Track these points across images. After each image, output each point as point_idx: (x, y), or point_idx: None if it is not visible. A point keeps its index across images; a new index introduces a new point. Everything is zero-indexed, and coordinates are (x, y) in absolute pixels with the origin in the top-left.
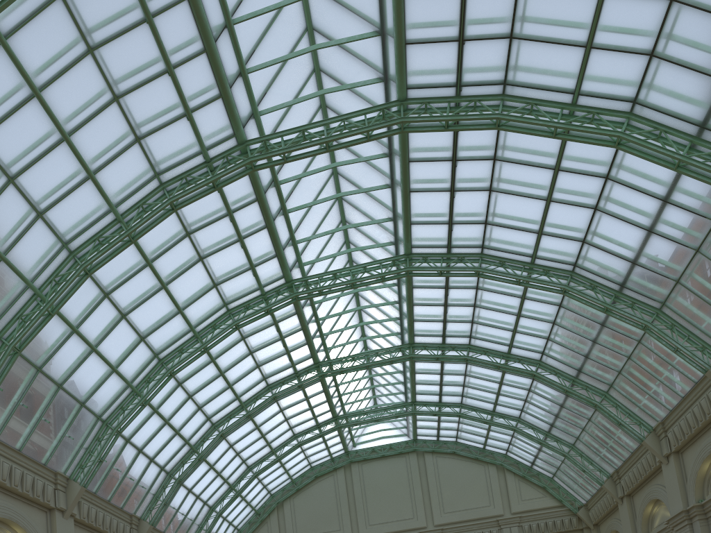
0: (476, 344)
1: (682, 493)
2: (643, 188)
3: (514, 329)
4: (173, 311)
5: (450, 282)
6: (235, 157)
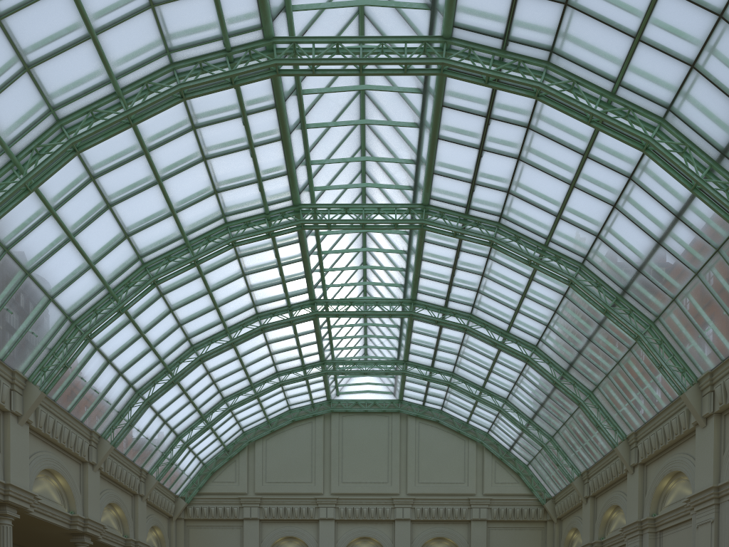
0: (478, 315)
1: (640, 505)
2: (660, 198)
3: (517, 308)
4: (166, 212)
5: (463, 245)
6: (259, 54)
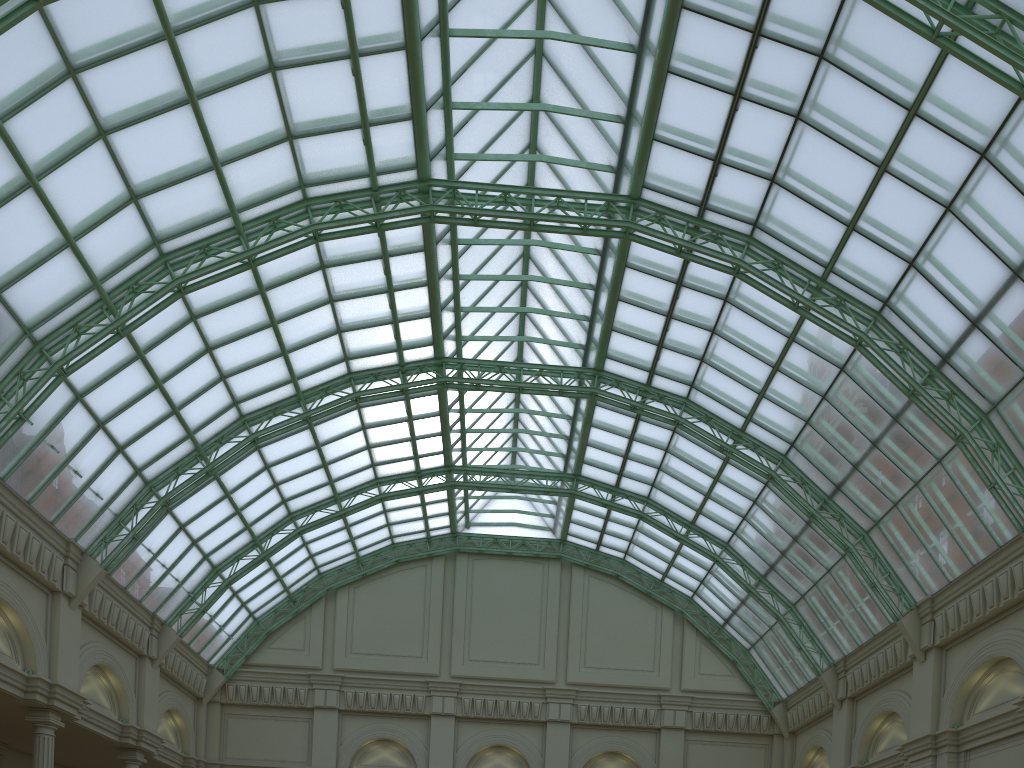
0: (698, 401)
1: (934, 710)
2: None
3: (763, 391)
4: (203, 163)
5: (688, 276)
6: None
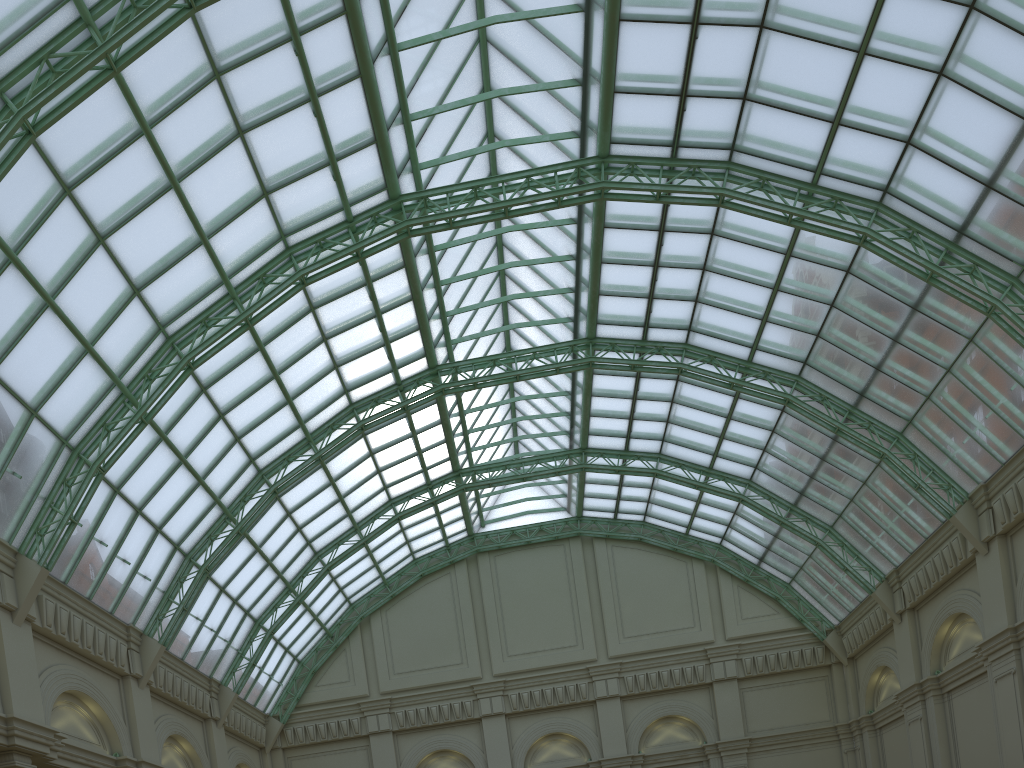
0: (698, 344)
1: (1008, 601)
2: None
3: (765, 315)
4: (191, 240)
5: (670, 220)
6: None
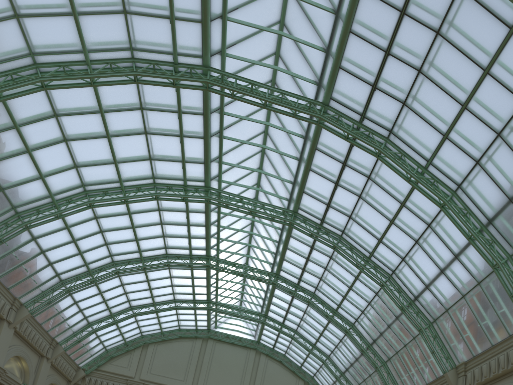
0: (318, 295)
1: None
2: (446, 242)
3: (345, 296)
4: (109, 160)
5: (315, 245)
6: (197, 73)
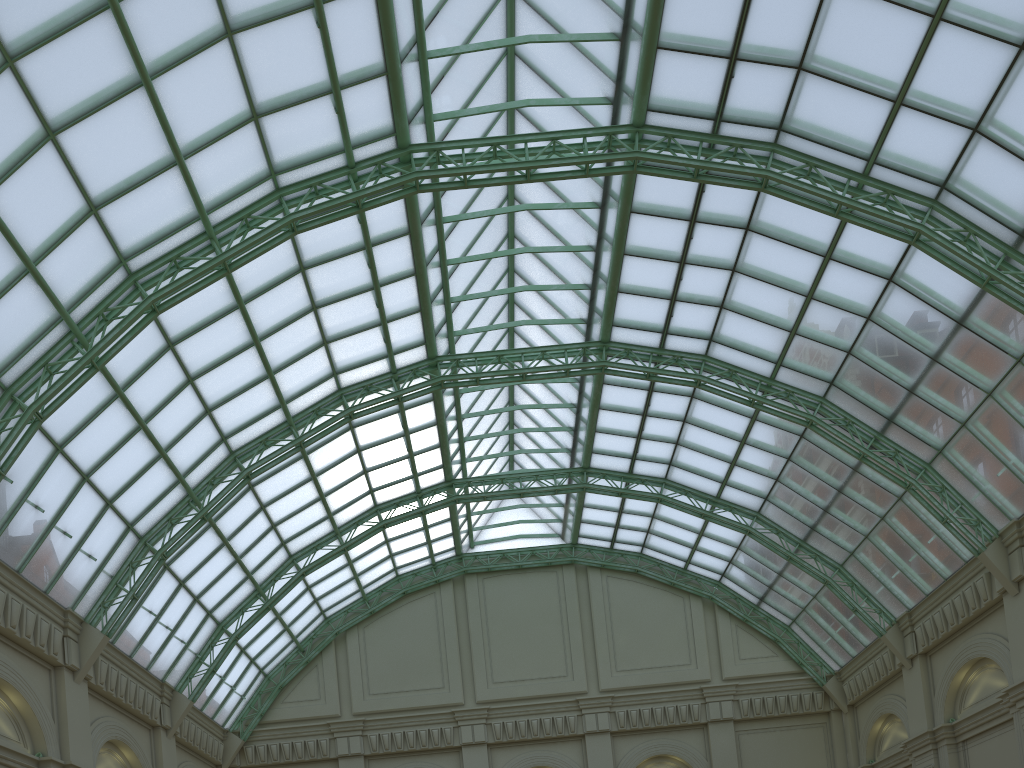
0: (718, 356)
1: None
2: None
3: (795, 327)
4: (164, 158)
5: (703, 208)
6: None
